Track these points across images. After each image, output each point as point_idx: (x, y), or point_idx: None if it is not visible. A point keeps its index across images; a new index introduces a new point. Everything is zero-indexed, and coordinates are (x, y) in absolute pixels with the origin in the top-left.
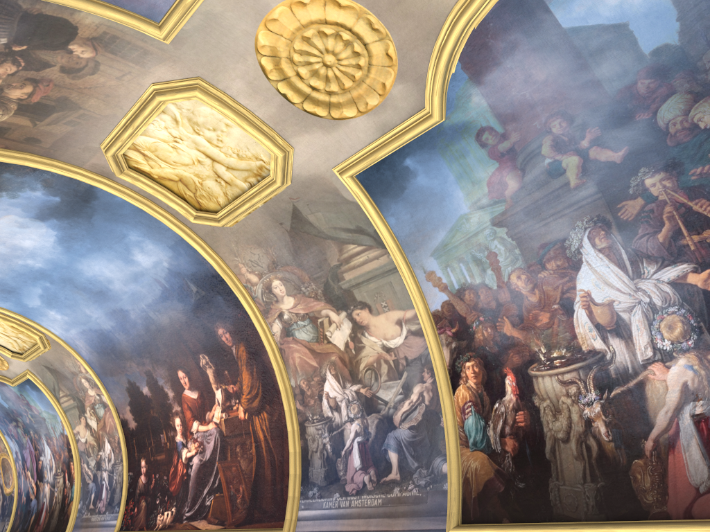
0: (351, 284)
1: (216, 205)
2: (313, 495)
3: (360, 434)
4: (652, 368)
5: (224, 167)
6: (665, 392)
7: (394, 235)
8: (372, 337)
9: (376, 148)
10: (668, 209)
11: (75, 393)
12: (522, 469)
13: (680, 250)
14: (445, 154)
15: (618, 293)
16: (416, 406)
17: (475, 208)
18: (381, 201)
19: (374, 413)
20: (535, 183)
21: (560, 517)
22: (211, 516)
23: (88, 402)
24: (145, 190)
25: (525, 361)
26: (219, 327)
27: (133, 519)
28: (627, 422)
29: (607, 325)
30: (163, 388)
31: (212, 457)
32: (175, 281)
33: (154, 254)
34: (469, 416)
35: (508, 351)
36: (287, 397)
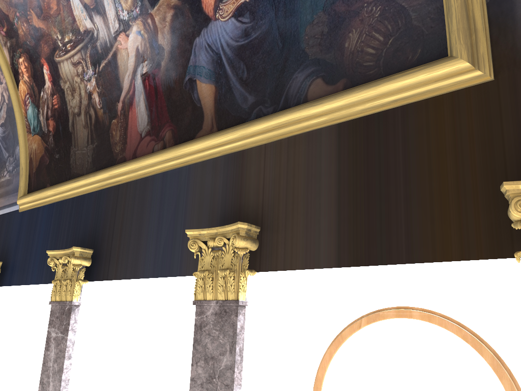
0: None
1: None
2: None
3: None
4: (120, 39)
5: None
6: (128, 59)
7: None
8: None
9: None
10: None
11: None
12: (58, 143)
13: None
14: None
15: None
16: (1, 106)
17: None
18: None
19: None
20: None
21: (74, 176)
22: None
23: None
24: None
25: (52, 50)
26: None
27: None
28: (109, 90)
29: (91, 4)
30: None
31: None
32: None
33: None
34: (29, 107)
35: (40, 43)
36: None
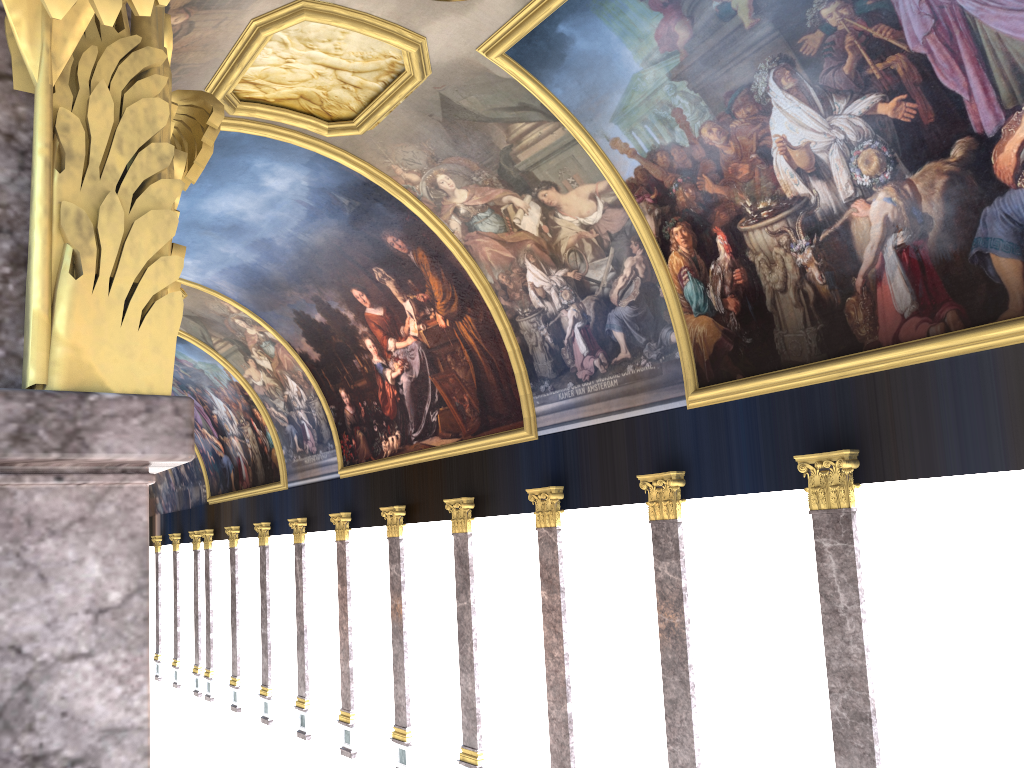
0: (528, 165)
1: (349, 111)
2: (546, 389)
3: (579, 320)
4: (855, 206)
5: (350, 72)
6: (869, 228)
7: (564, 107)
8: (566, 216)
9: (522, 21)
10: (849, 39)
11: (231, 336)
12: (747, 325)
13: (867, 81)
14: (601, 14)
15: (812, 134)
16: (631, 281)
17: (648, 65)
18: (540, 74)
19: (588, 295)
20: (707, 30)
21: (787, 364)
22: (442, 431)
23: (251, 343)
24: (265, 119)
25: (733, 218)
26: (387, 235)
27: (354, 452)
28: (838, 263)
29: (807, 168)
30: (340, 311)
31: (422, 372)
32: (320, 198)
33: (288, 176)
34: (687, 283)
35: (714, 210)
36: (488, 296)
